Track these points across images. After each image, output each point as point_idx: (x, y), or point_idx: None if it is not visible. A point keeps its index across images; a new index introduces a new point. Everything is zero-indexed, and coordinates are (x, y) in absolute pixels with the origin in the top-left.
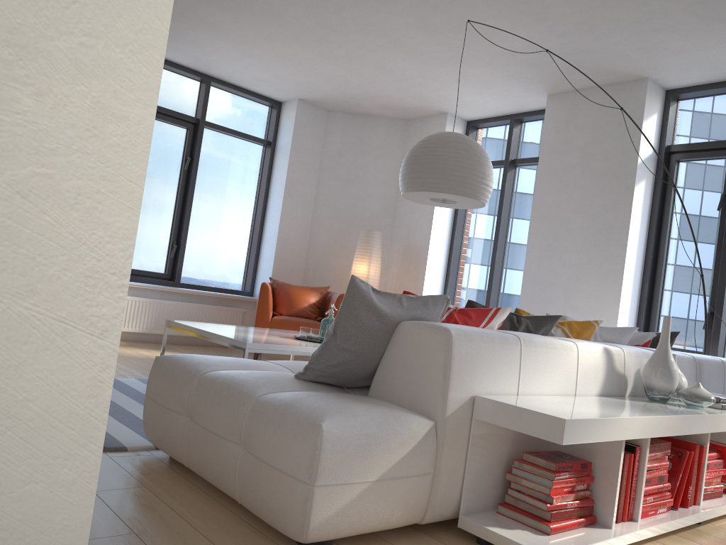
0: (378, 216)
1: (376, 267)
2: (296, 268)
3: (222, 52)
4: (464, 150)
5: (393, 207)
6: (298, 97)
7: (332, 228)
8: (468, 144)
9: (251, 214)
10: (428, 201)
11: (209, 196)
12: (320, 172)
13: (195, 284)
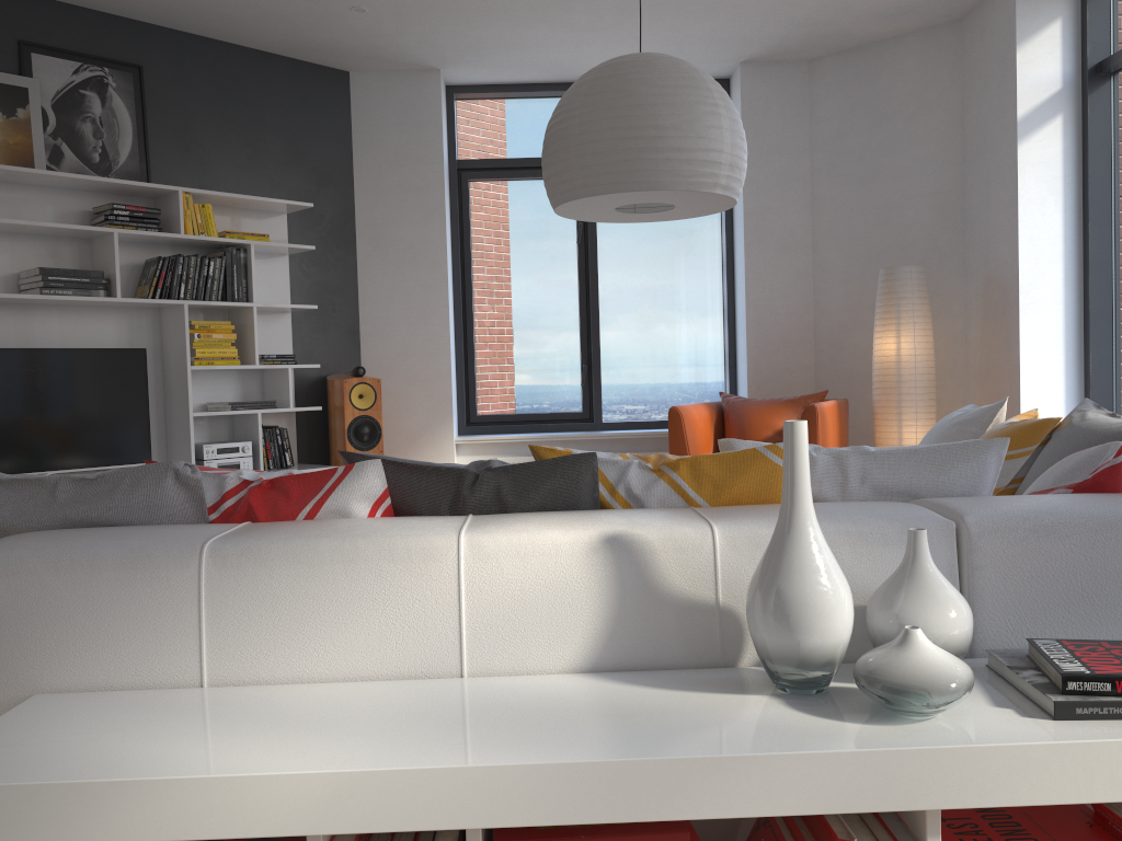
0: (931, 233)
1: (915, 336)
2: (797, 364)
3: (551, 42)
4: (603, 93)
5: (958, 207)
6: (737, 60)
7: (849, 277)
8: (619, 74)
9: (713, 286)
10: (639, 215)
11: (632, 275)
12: (812, 180)
13: (628, 422)
